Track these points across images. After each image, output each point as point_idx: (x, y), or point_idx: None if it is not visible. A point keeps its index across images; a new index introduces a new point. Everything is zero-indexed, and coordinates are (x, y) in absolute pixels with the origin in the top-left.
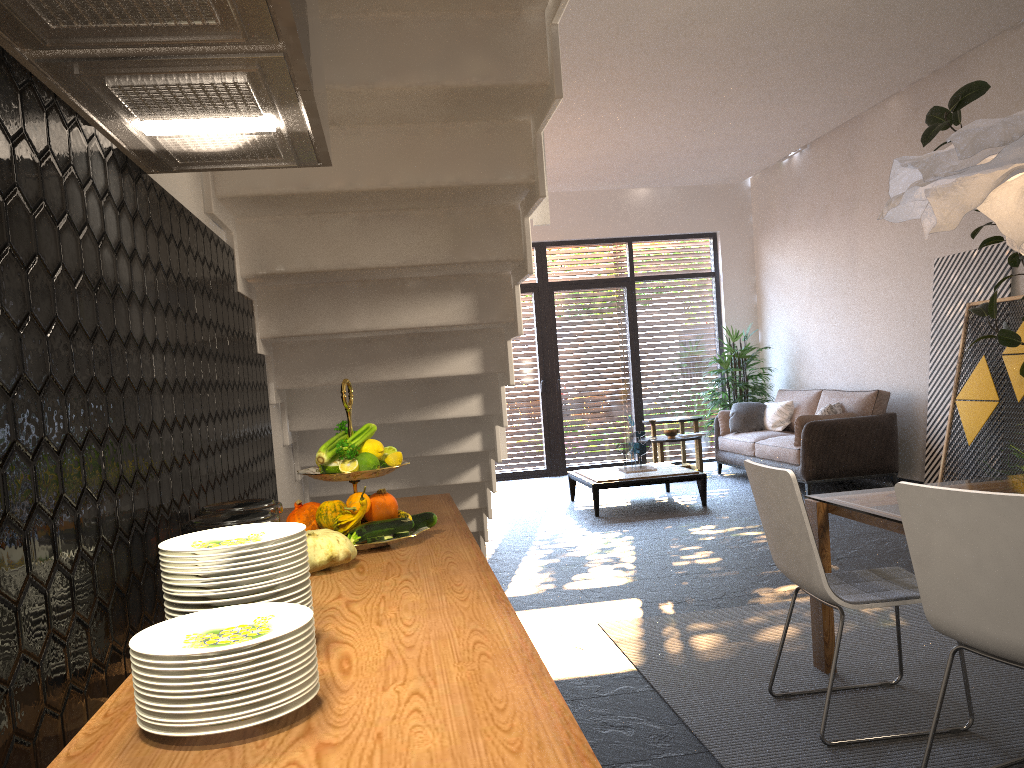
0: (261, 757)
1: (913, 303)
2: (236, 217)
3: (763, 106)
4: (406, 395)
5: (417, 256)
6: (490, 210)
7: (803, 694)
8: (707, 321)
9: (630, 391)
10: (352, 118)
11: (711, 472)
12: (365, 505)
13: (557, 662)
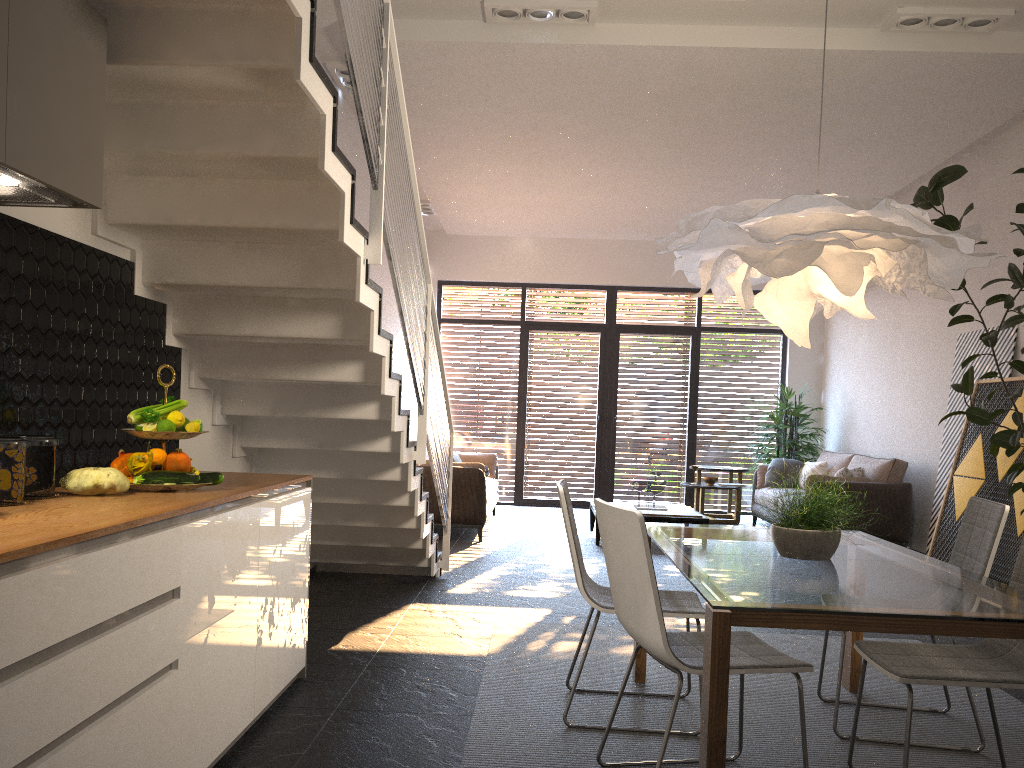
0: None
1: (939, 376)
2: (143, 239)
3: (798, 174)
4: (316, 395)
5: (275, 280)
6: (336, 249)
7: (596, 692)
8: (771, 377)
9: (685, 436)
10: (202, 173)
11: (747, 524)
12: (151, 456)
13: (430, 642)
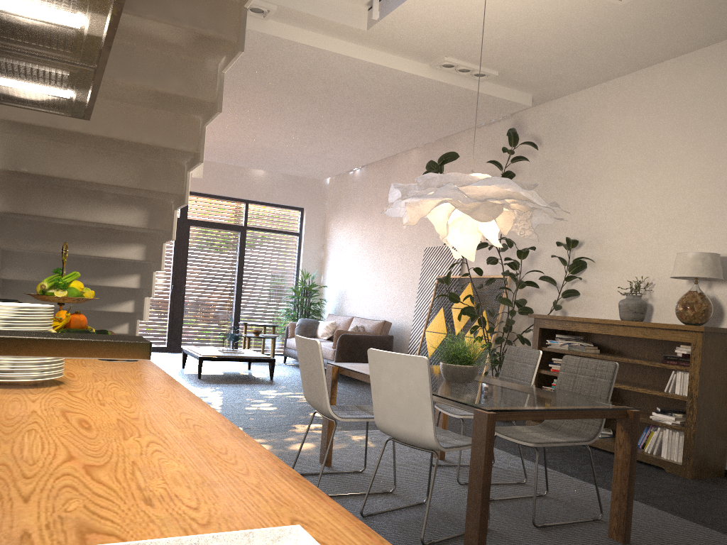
0: (39, 392)
1: (411, 271)
2: None
3: (340, 136)
4: (88, 267)
5: (117, 180)
6: (167, 163)
7: (310, 474)
8: (290, 264)
9: (233, 301)
10: None
11: (279, 361)
12: (69, 317)
13: None
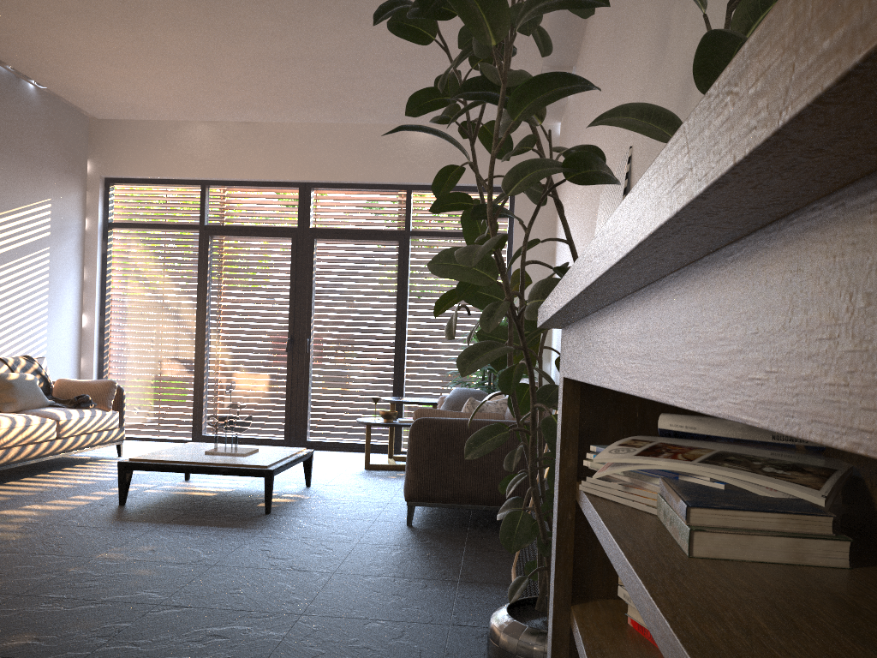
0: None
1: None
2: None
3: None
4: None
5: None
6: None
7: None
8: None
9: (393, 363)
10: None
11: None
12: None
13: None
